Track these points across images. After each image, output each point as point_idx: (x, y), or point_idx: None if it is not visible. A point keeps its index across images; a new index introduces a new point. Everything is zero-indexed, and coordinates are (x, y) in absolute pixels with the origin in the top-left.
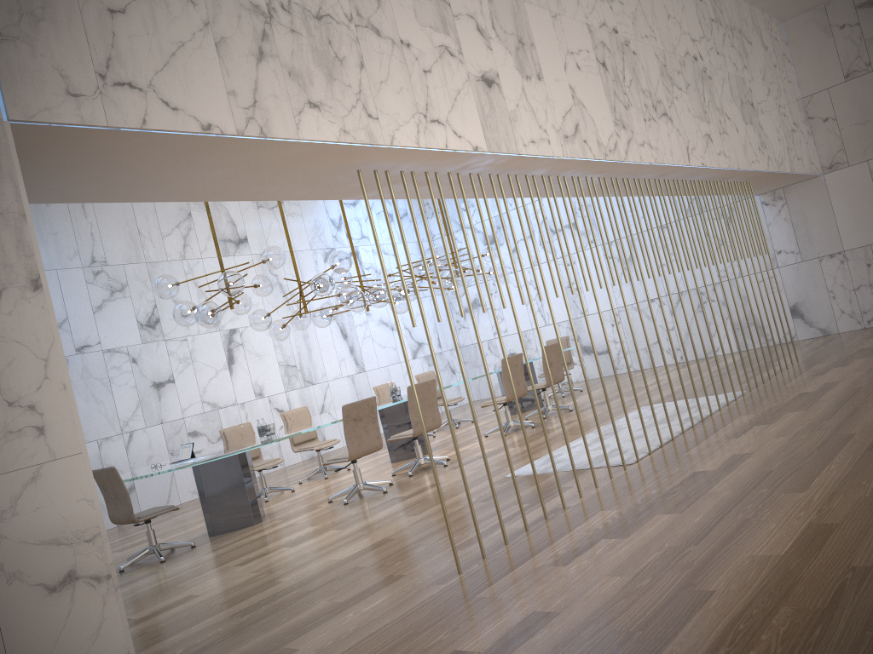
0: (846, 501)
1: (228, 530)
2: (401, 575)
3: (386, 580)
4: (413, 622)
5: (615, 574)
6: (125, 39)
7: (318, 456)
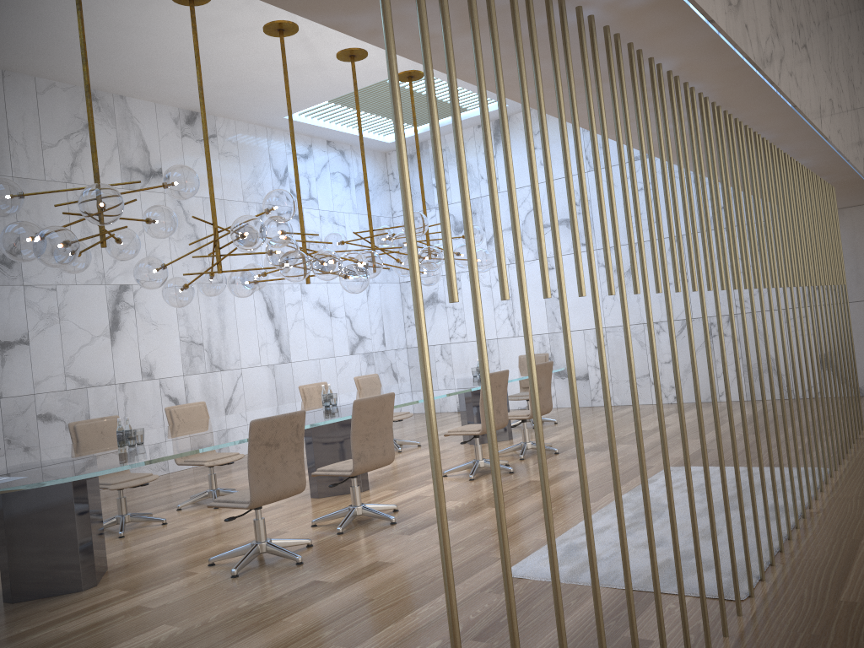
0: None
1: (36, 597)
2: None
3: None
4: None
5: None
6: None
7: (210, 473)
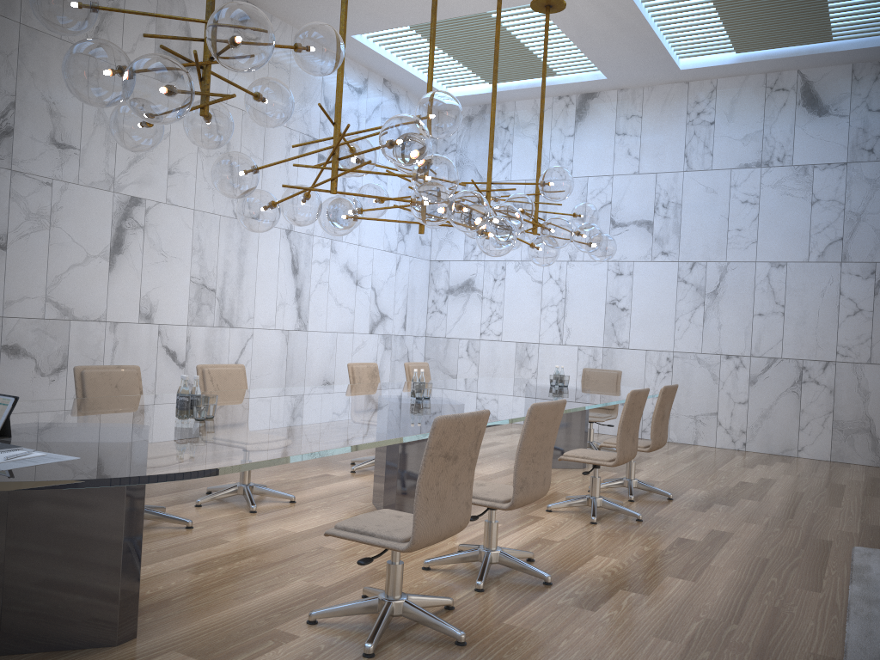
0: None
1: (39, 648)
2: None
3: None
4: None
5: None
6: None
7: None
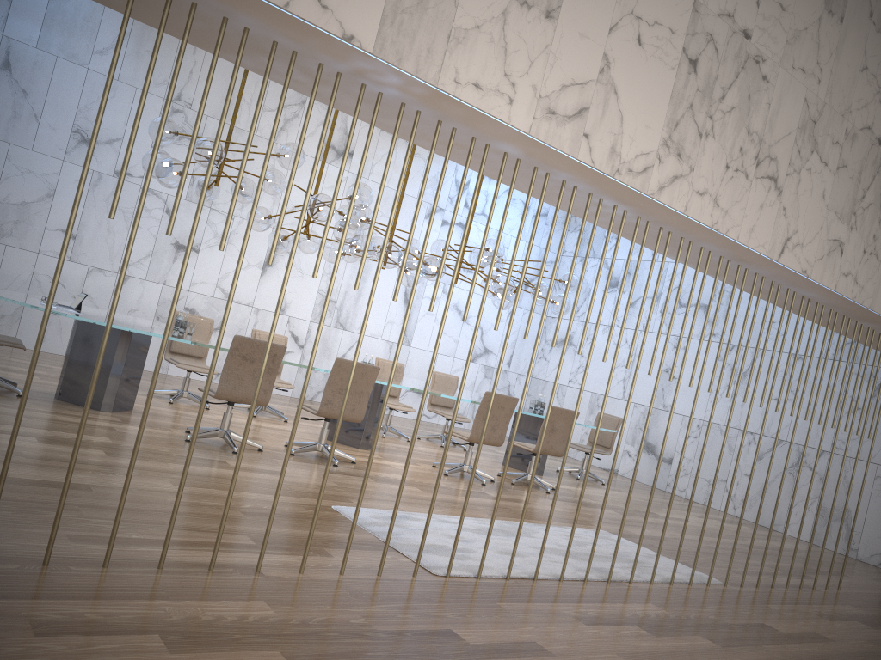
0: None
1: (72, 402)
2: None
3: None
4: None
5: None
6: None
7: None
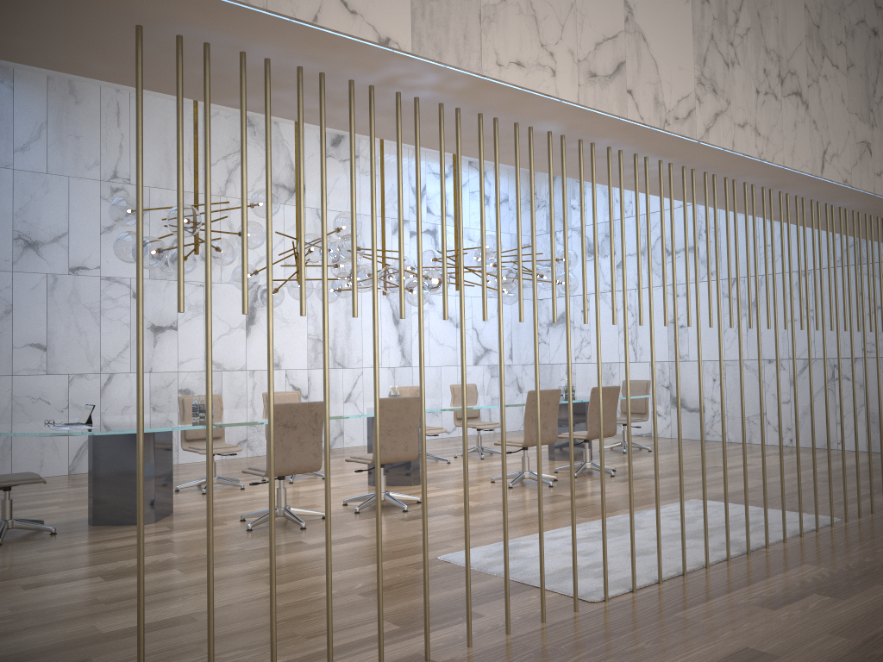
0: None
1: (109, 523)
2: None
3: None
4: None
5: None
6: None
7: None
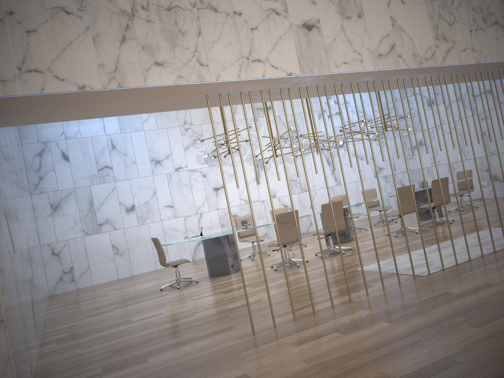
0: (491, 345)
1: (217, 275)
2: (234, 327)
3: (225, 329)
4: (199, 361)
5: (307, 361)
6: (35, 46)
7: None
